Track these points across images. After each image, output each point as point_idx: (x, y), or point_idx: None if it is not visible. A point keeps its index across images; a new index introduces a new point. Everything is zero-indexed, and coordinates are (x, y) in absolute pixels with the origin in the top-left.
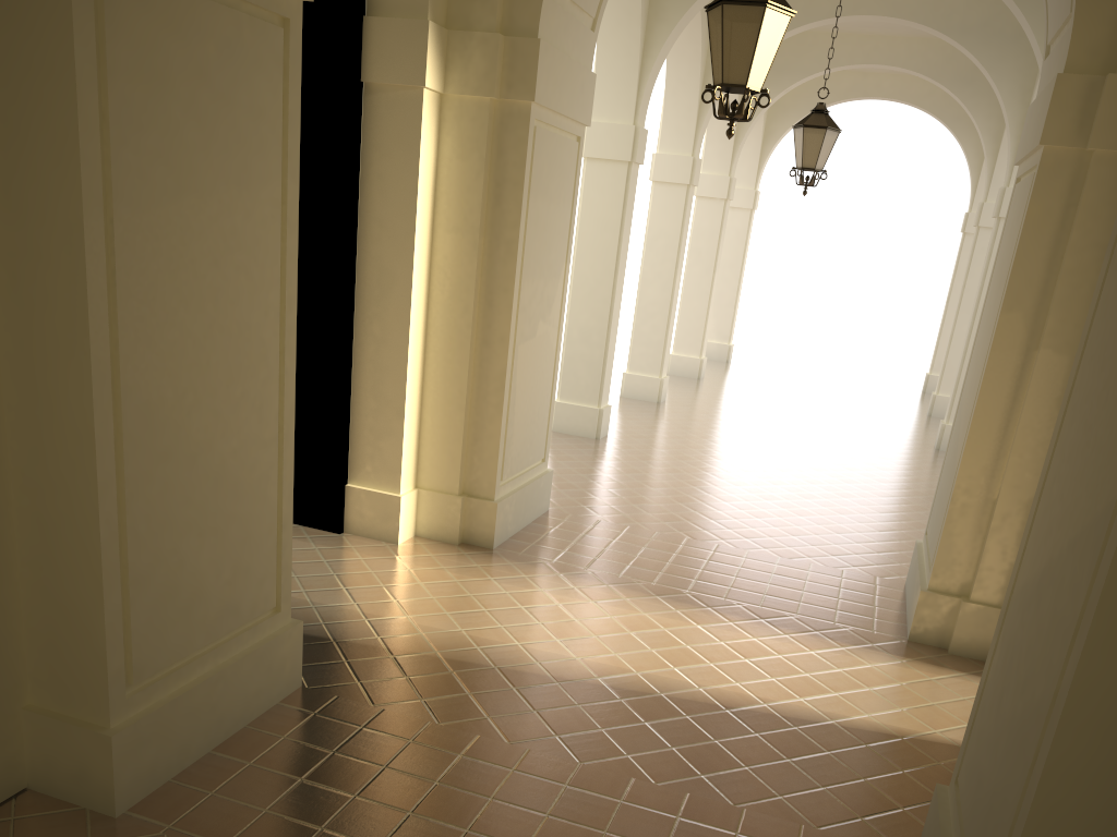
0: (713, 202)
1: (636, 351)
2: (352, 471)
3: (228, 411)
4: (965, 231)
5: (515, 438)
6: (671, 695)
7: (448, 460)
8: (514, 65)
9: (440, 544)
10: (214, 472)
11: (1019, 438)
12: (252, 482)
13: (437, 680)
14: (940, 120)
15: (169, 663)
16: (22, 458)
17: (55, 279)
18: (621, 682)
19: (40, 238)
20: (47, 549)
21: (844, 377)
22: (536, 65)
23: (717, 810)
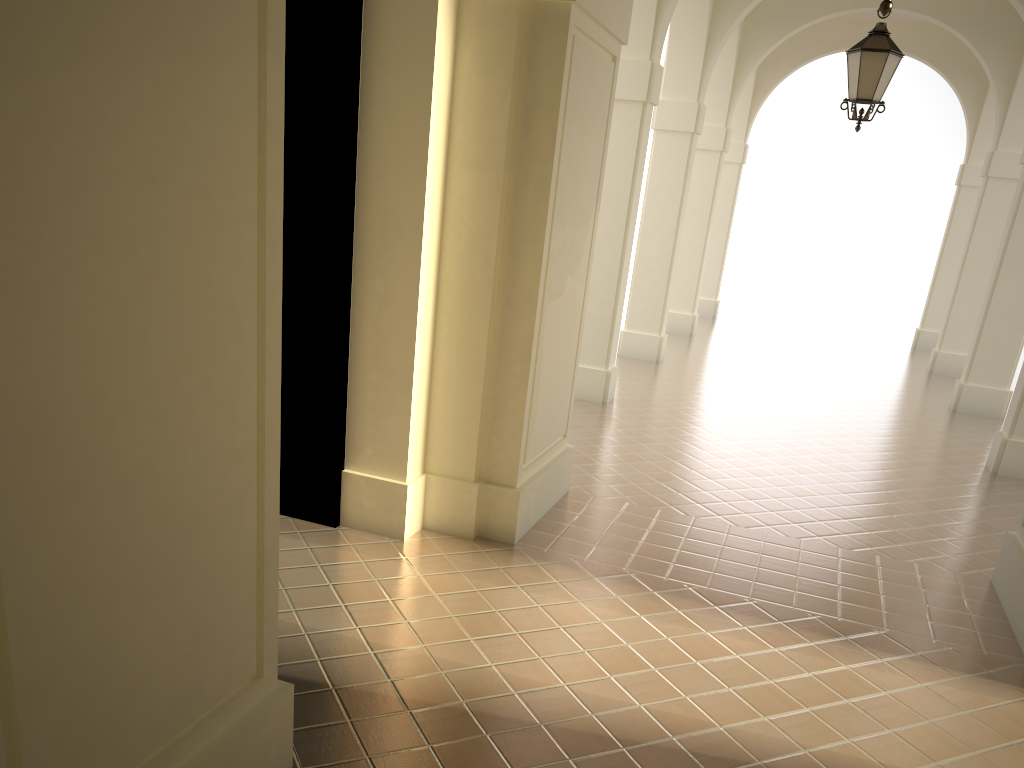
0: (709, 154)
1: (635, 308)
2: (350, 454)
3: (179, 412)
4: (961, 184)
5: (539, 414)
6: (773, 765)
7: (463, 441)
8: None
9: (452, 539)
10: (158, 505)
11: None
12: (219, 511)
13: (470, 750)
14: (937, 69)
15: None
16: None
17: None
18: (704, 745)
19: None
20: None
21: (832, 333)
22: None
23: None
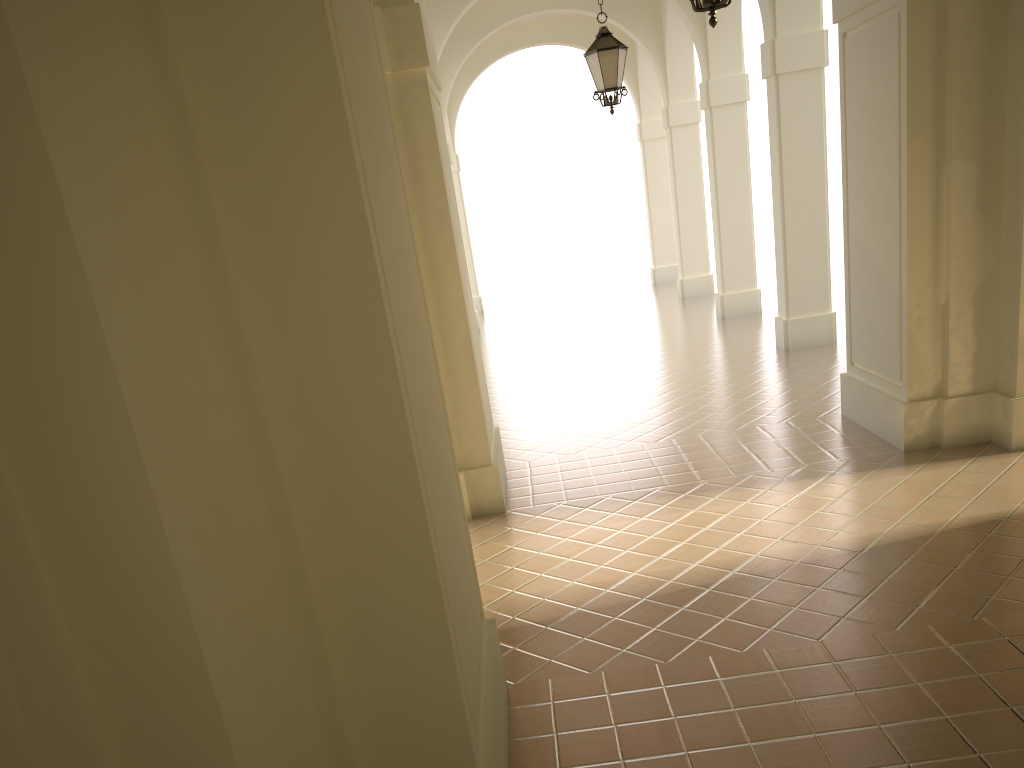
0: None
1: None
2: None
3: (434, 411)
4: (643, 139)
5: (484, 401)
6: (806, 561)
7: None
8: (399, 36)
9: None
10: (444, 480)
11: (953, 244)
12: (452, 484)
13: (613, 629)
14: None
15: (475, 695)
16: (317, 519)
17: (334, 293)
18: (755, 567)
19: (307, 249)
20: (366, 613)
21: (584, 293)
22: (421, 30)
23: (967, 628)
